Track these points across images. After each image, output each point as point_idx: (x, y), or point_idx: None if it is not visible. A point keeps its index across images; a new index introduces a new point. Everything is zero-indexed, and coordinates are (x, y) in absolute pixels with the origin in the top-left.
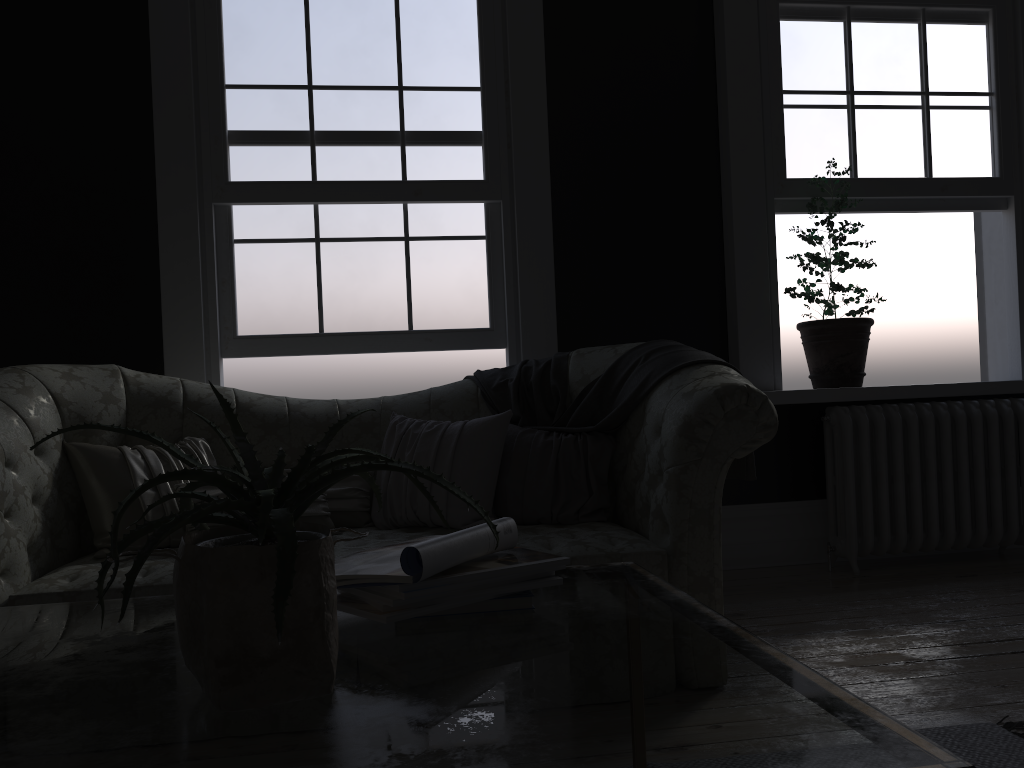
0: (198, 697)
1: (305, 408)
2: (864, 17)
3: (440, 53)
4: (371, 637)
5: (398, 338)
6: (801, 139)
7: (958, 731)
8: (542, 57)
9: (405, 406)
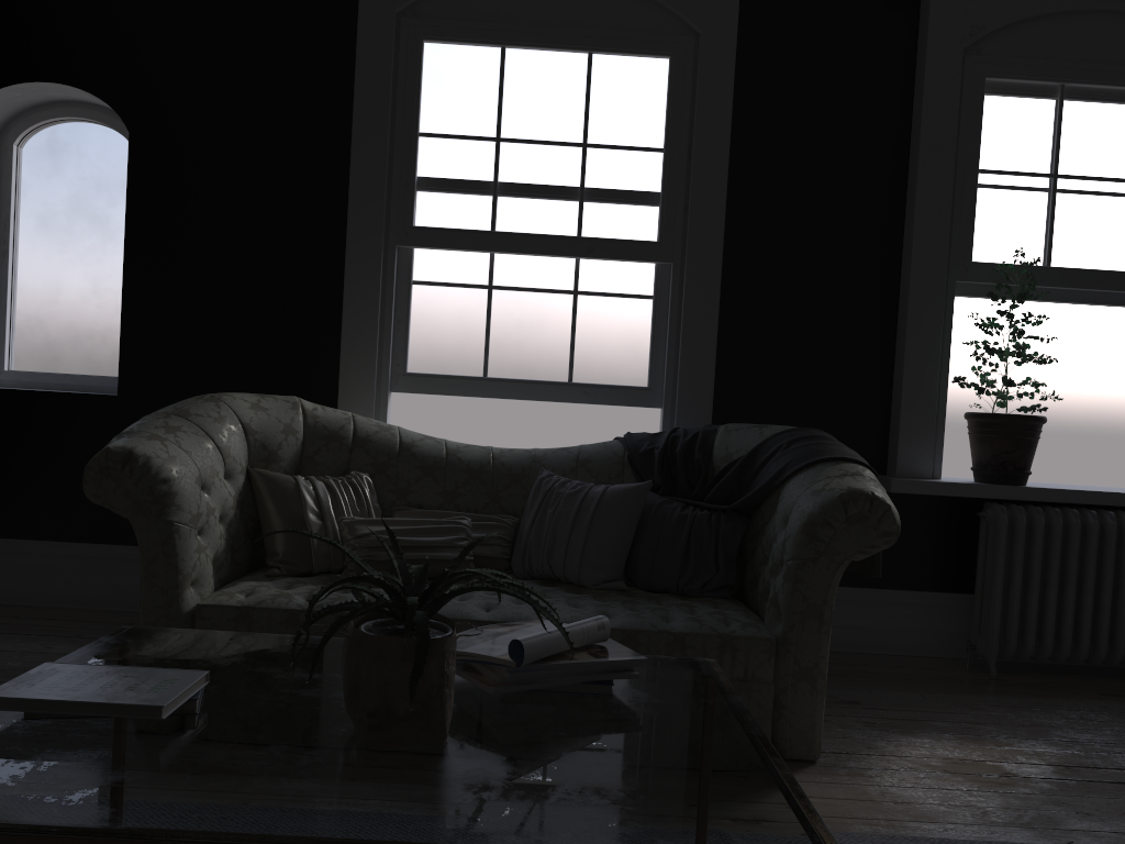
0: (352, 734)
1: (461, 453)
2: (1079, 96)
3: (627, 112)
4: (481, 702)
5: (557, 389)
6: (993, 221)
7: None
8: (728, 123)
9: (554, 461)
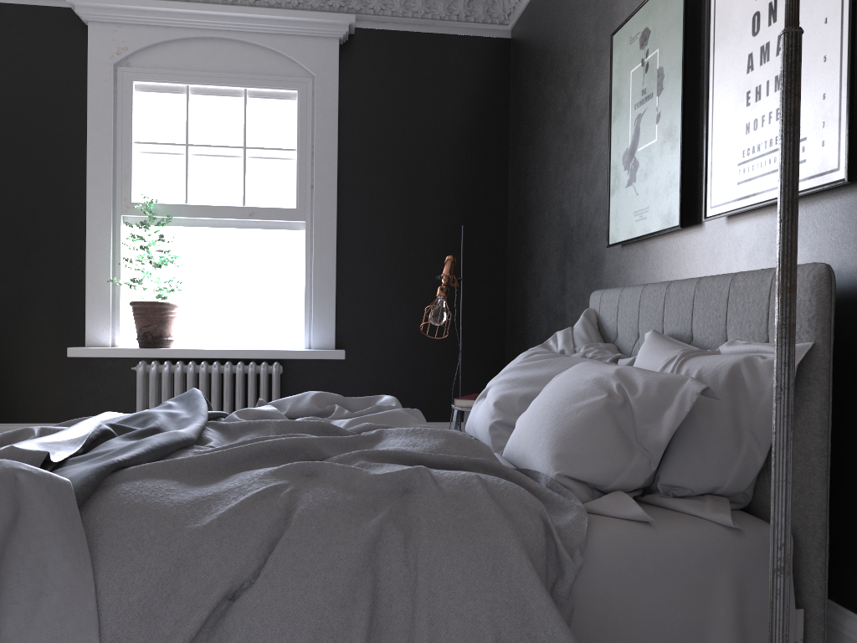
0: None
1: None
2: (200, 93)
3: None
4: None
5: None
6: (147, 175)
7: None
8: None
9: None
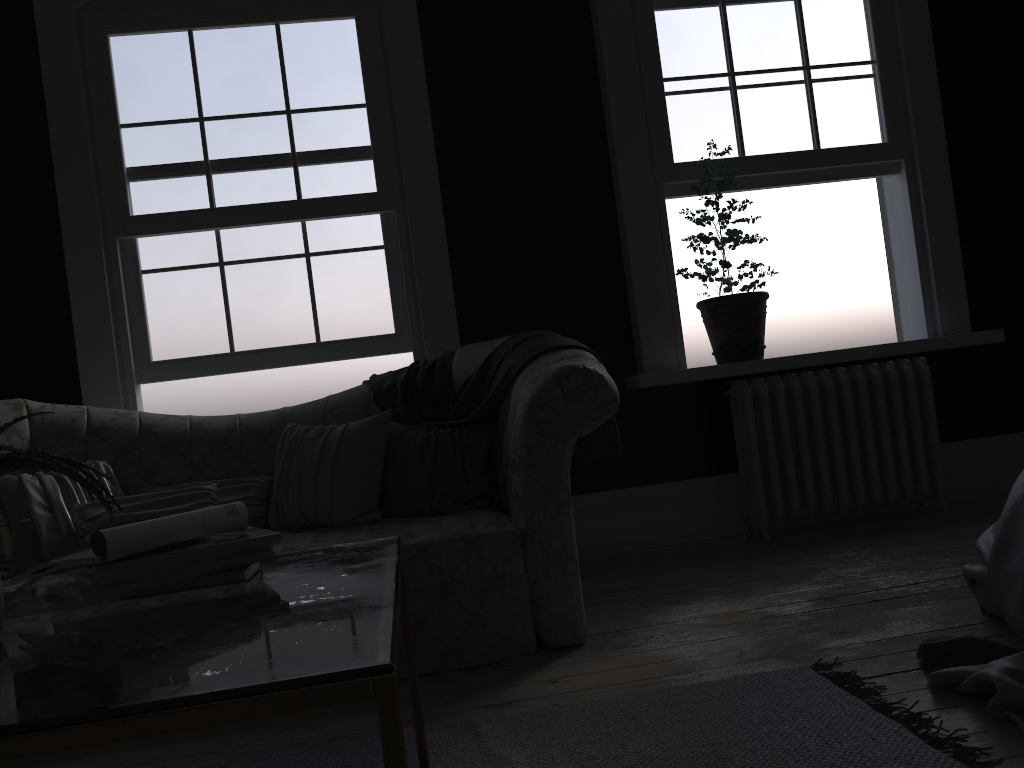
0: None
1: (206, 424)
2: None
3: (324, 75)
4: (77, 615)
5: (306, 351)
6: (686, 124)
7: (769, 676)
8: (422, 69)
9: (302, 414)
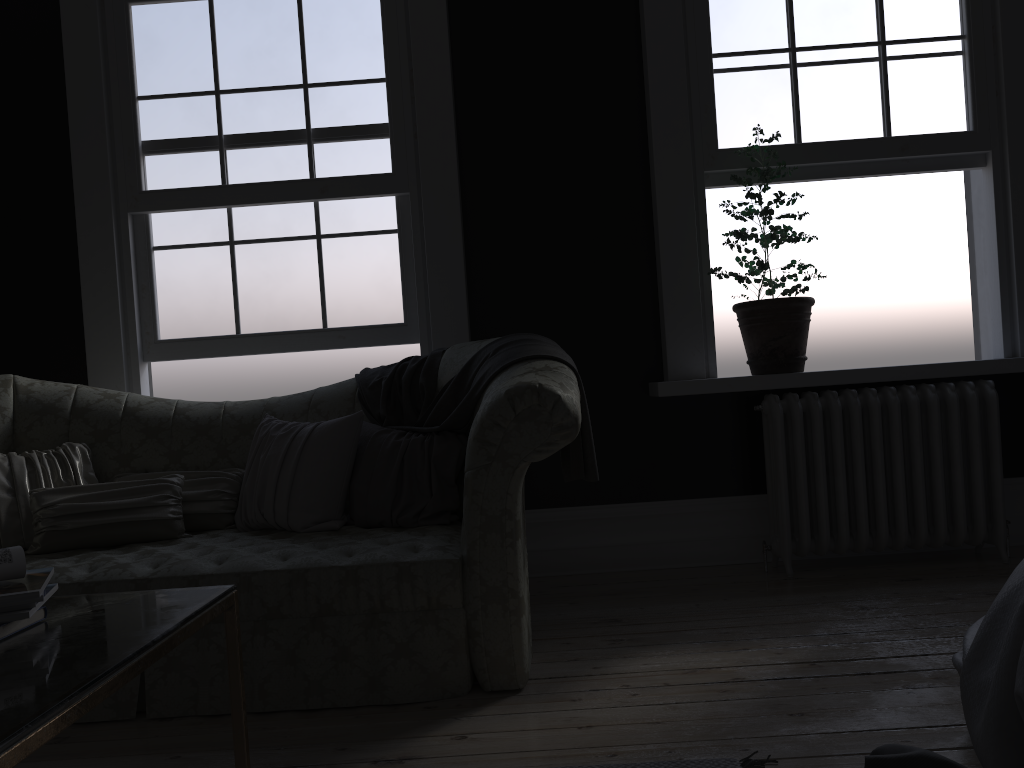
0: None
1: (191, 411)
2: None
3: (344, 47)
4: None
5: (311, 337)
6: (735, 105)
7: (687, 767)
8: (446, 41)
9: (286, 407)
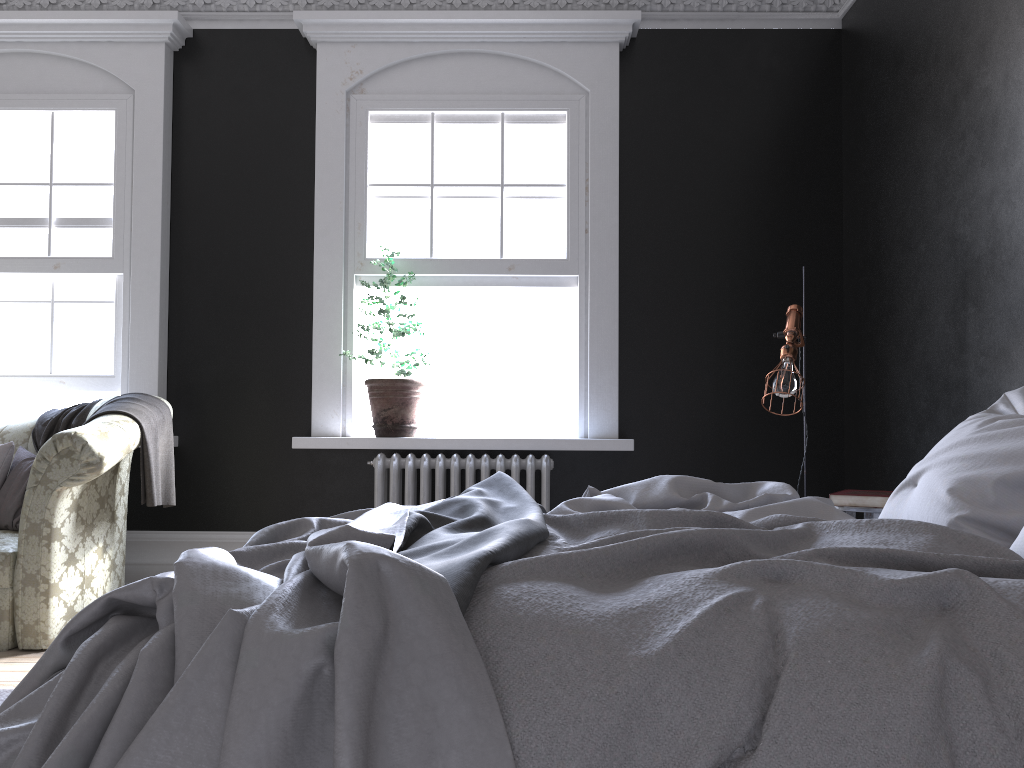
0: None
1: None
2: (447, 121)
3: (84, 156)
4: None
5: (39, 380)
6: (384, 225)
7: None
8: (160, 159)
9: None
